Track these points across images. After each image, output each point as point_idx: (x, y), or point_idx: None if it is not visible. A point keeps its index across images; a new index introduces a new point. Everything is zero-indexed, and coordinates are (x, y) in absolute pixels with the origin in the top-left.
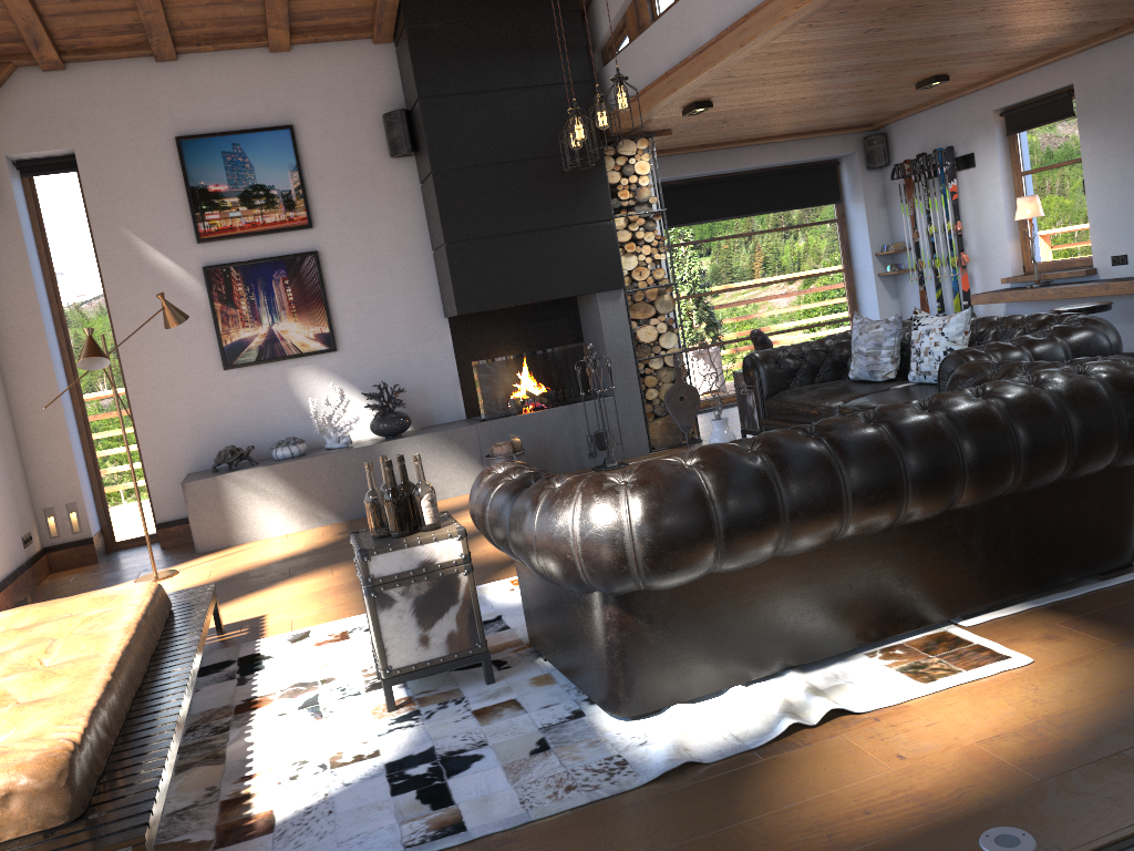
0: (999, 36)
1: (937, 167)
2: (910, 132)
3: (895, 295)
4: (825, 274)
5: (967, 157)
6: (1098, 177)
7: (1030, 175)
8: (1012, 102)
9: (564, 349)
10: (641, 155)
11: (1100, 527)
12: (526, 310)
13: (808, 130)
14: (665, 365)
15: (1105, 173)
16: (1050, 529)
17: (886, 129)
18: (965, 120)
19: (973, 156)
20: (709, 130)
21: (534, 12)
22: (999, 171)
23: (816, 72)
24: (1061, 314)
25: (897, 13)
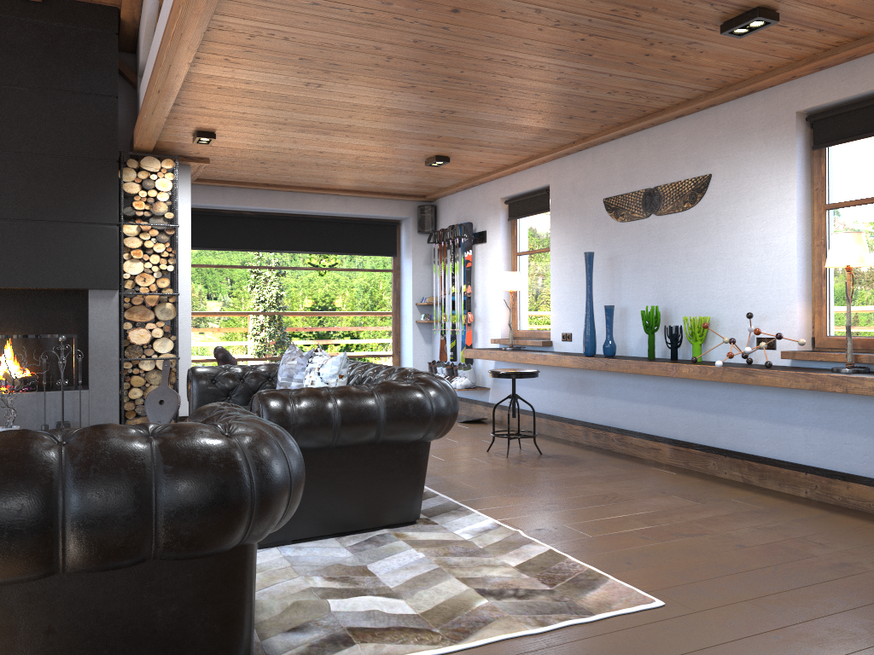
0: (461, 123)
1: (457, 238)
2: (451, 207)
3: (429, 341)
4: (375, 314)
5: (482, 234)
6: (559, 264)
7: (523, 256)
8: (512, 193)
9: (47, 338)
10: (165, 174)
11: (179, 630)
12: (30, 296)
13: (366, 189)
14: (158, 368)
15: (563, 261)
16: (91, 629)
17: (437, 202)
18: (483, 203)
19: (486, 234)
20: (255, 168)
21: (69, 24)
22: (500, 248)
23: (302, 124)
24: (415, 371)
25: (318, 68)
